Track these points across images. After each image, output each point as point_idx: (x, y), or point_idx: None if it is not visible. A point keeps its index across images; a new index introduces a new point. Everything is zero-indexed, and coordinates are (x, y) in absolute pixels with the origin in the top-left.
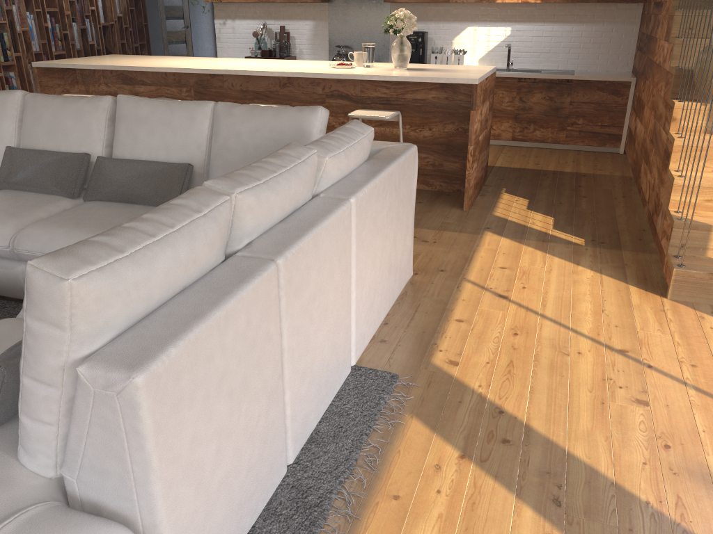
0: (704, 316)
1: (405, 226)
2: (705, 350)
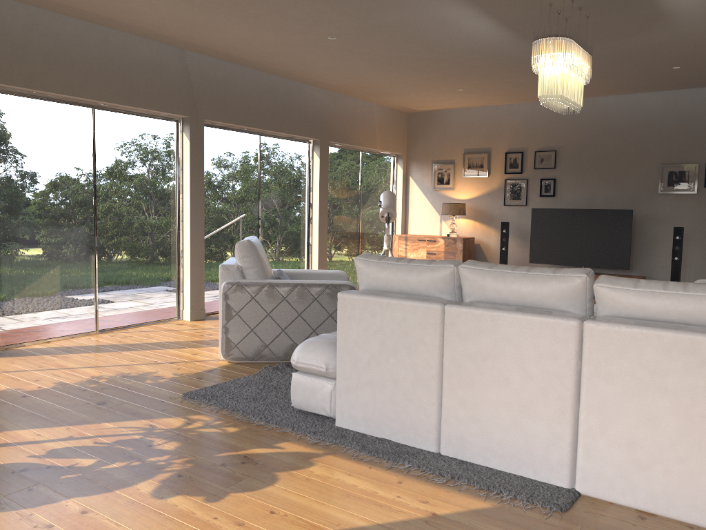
0: None
1: None
2: None
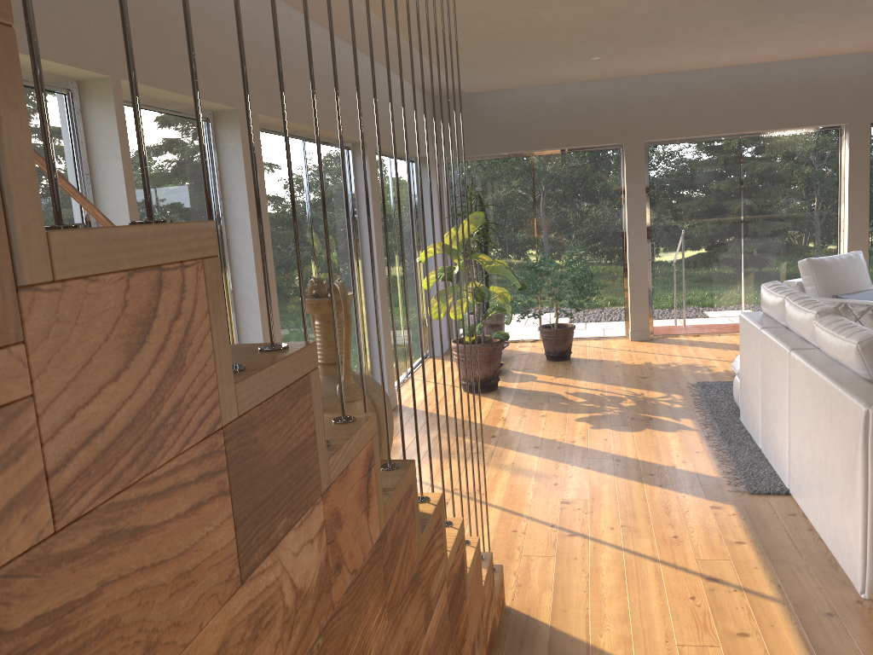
0: None
1: (840, 482)
2: (496, 545)
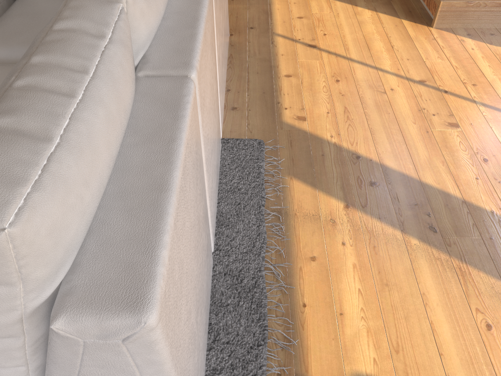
0: (464, 39)
1: None
2: (476, 70)
